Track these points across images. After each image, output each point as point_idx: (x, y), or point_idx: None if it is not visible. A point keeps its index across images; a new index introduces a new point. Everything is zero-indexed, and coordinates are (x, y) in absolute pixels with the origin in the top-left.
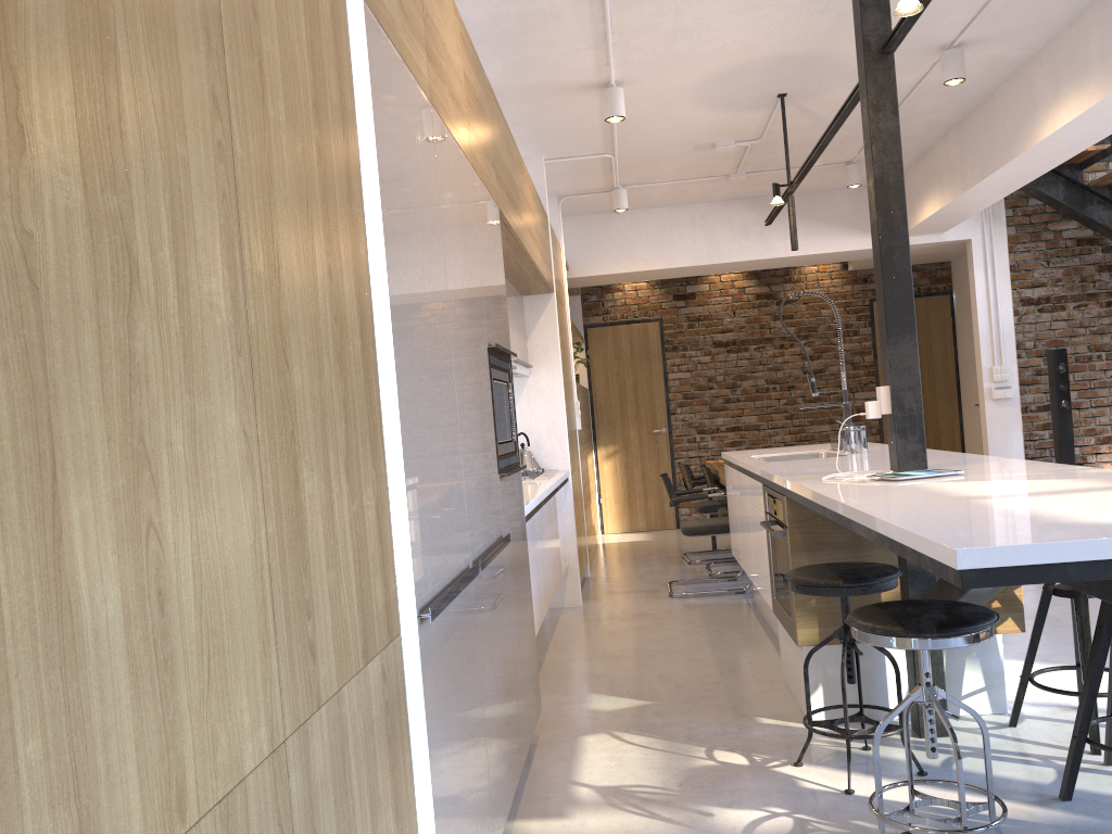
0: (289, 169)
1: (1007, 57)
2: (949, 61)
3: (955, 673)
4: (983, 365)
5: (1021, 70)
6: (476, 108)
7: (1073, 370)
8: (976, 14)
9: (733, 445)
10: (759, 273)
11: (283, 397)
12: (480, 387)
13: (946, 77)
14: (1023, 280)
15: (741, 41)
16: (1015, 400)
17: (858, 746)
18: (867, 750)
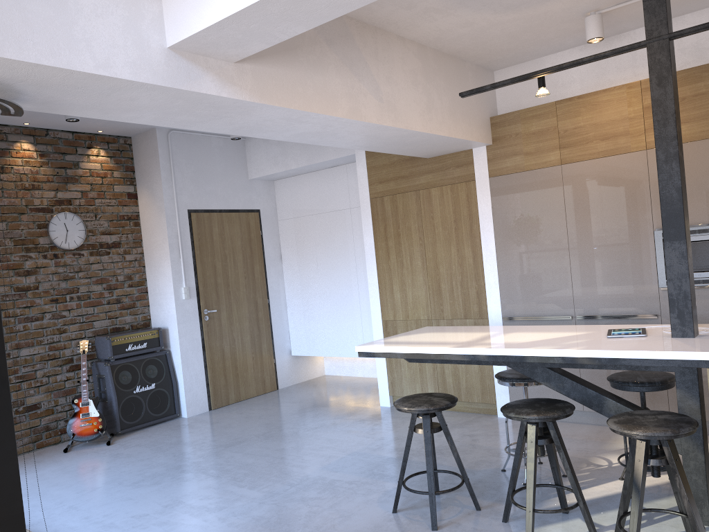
0: (442, 238)
1: None
2: None
3: None
4: None
5: None
6: None
7: None
8: None
9: None
10: None
11: (436, 274)
12: (624, 252)
13: None
14: None
15: None
16: None
17: None
18: None
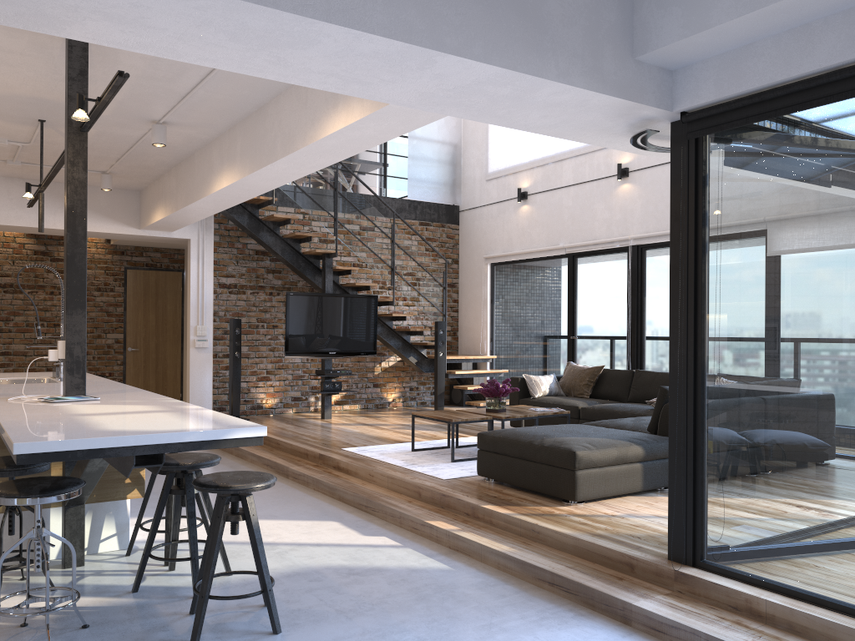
0: None
1: (197, 136)
2: (156, 131)
3: (97, 526)
4: (191, 324)
5: (208, 145)
6: None
7: (247, 333)
8: (171, 109)
9: (2, 366)
10: (39, 234)
11: None
12: None
13: (154, 141)
14: (221, 271)
15: (2, 81)
16: (210, 349)
17: (18, 578)
18: (23, 580)
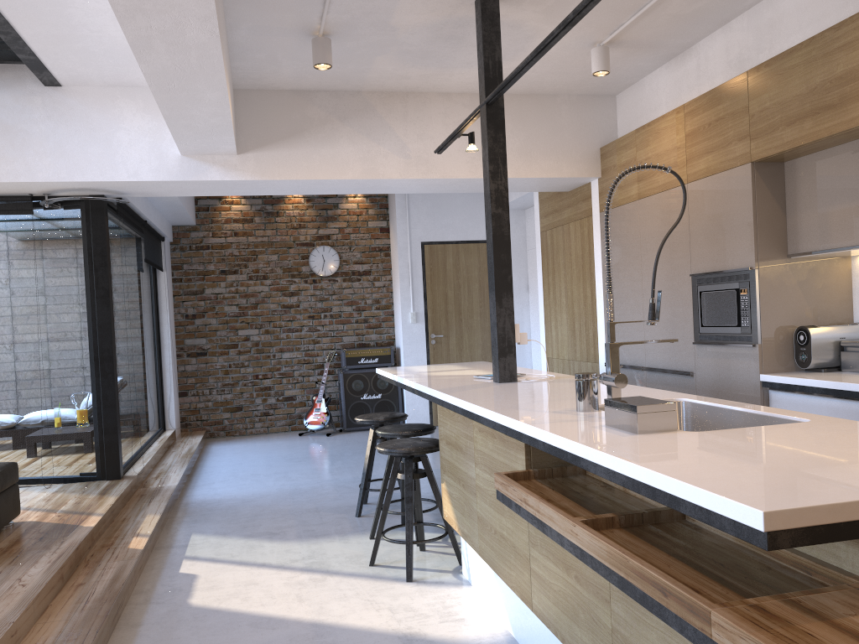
0: (575, 275)
1: None
2: None
3: None
4: None
5: None
6: (705, 133)
7: None
8: None
9: None
10: None
11: (572, 313)
12: (673, 299)
13: None
14: None
15: None
16: None
17: None
18: None
